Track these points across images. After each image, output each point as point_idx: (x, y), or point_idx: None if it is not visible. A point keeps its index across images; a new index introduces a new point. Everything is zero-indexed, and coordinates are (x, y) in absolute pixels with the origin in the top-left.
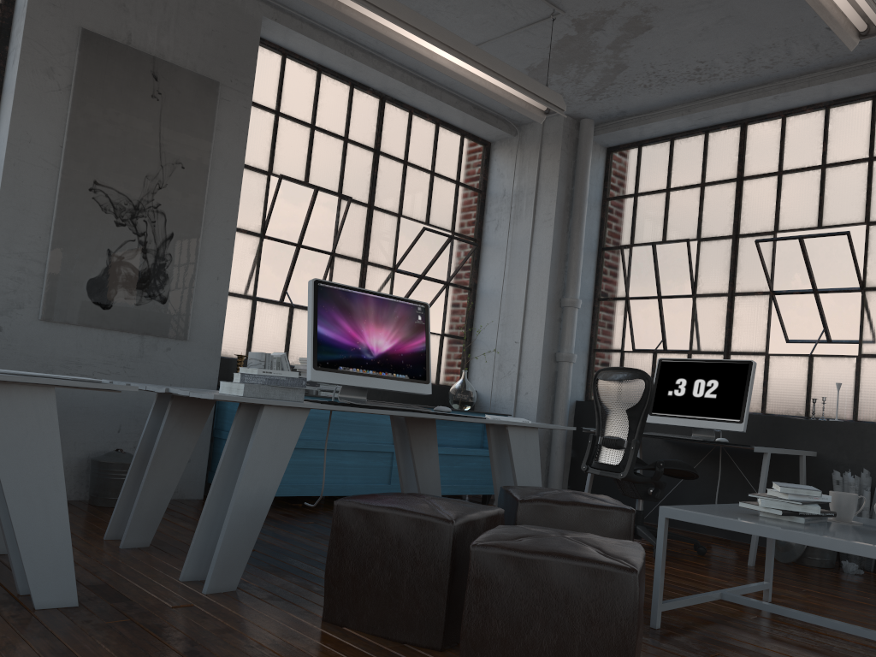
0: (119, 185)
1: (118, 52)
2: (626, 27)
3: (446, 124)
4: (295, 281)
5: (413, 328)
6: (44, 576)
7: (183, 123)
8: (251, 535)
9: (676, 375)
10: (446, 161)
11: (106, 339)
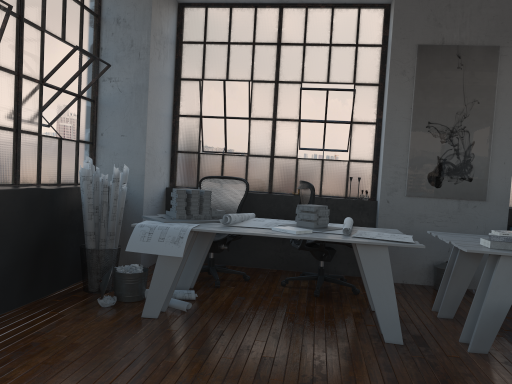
0: (441, 121)
1: (437, 50)
2: None
3: None
4: None
5: None
6: (387, 328)
7: (477, 77)
8: (495, 326)
9: None
10: None
11: (439, 203)
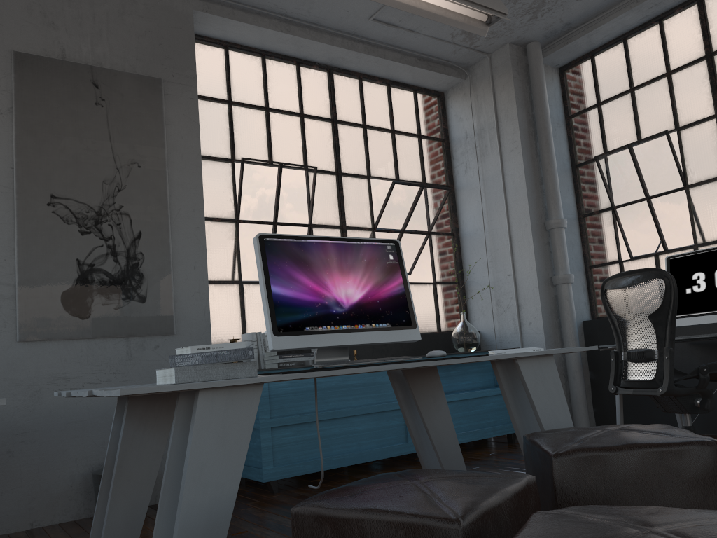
0: (77, 194)
1: (54, 68)
2: None
3: (396, 83)
4: None
5: (386, 269)
6: None
7: (131, 124)
8: None
9: (690, 271)
10: (403, 118)
11: (90, 348)
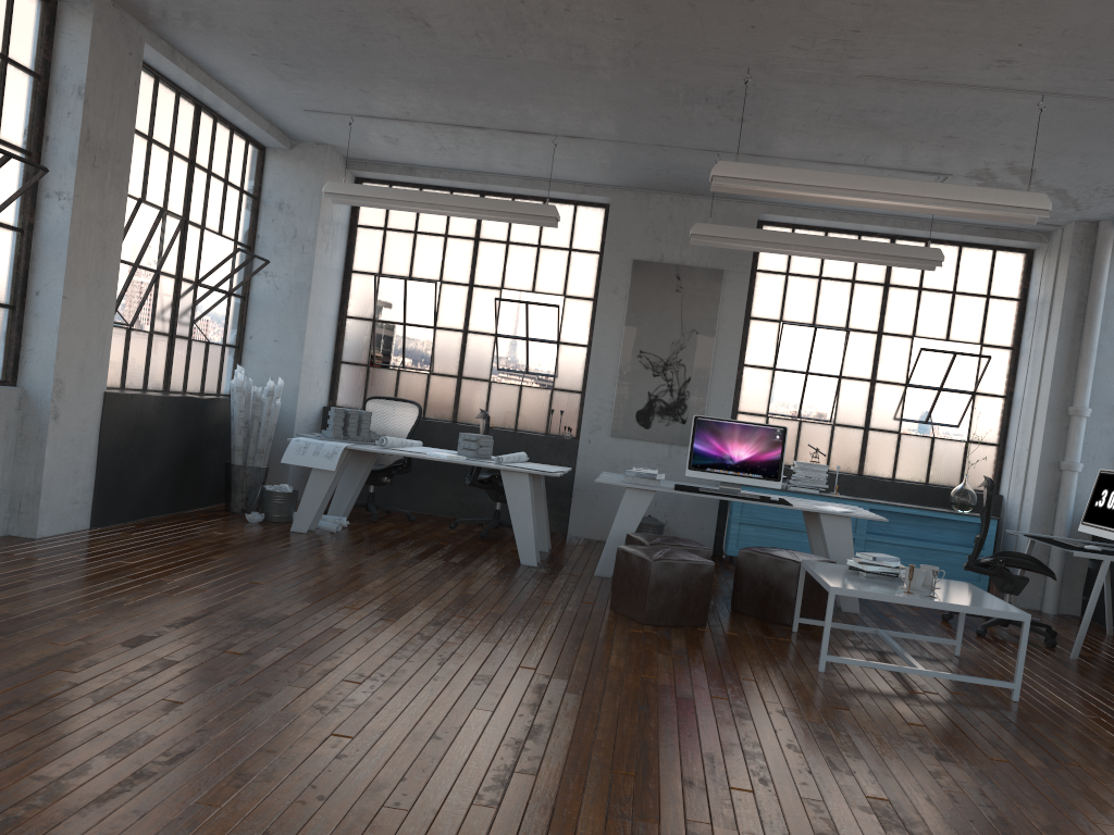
0: (654, 351)
1: (654, 268)
2: (1015, 173)
3: (969, 244)
4: (808, 400)
5: (770, 444)
6: (523, 551)
7: (696, 304)
8: None
9: (1103, 487)
10: (971, 278)
11: (647, 447)
